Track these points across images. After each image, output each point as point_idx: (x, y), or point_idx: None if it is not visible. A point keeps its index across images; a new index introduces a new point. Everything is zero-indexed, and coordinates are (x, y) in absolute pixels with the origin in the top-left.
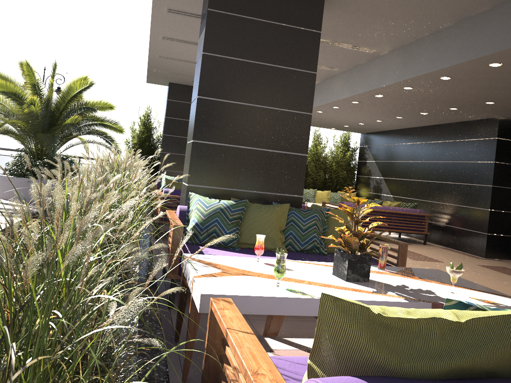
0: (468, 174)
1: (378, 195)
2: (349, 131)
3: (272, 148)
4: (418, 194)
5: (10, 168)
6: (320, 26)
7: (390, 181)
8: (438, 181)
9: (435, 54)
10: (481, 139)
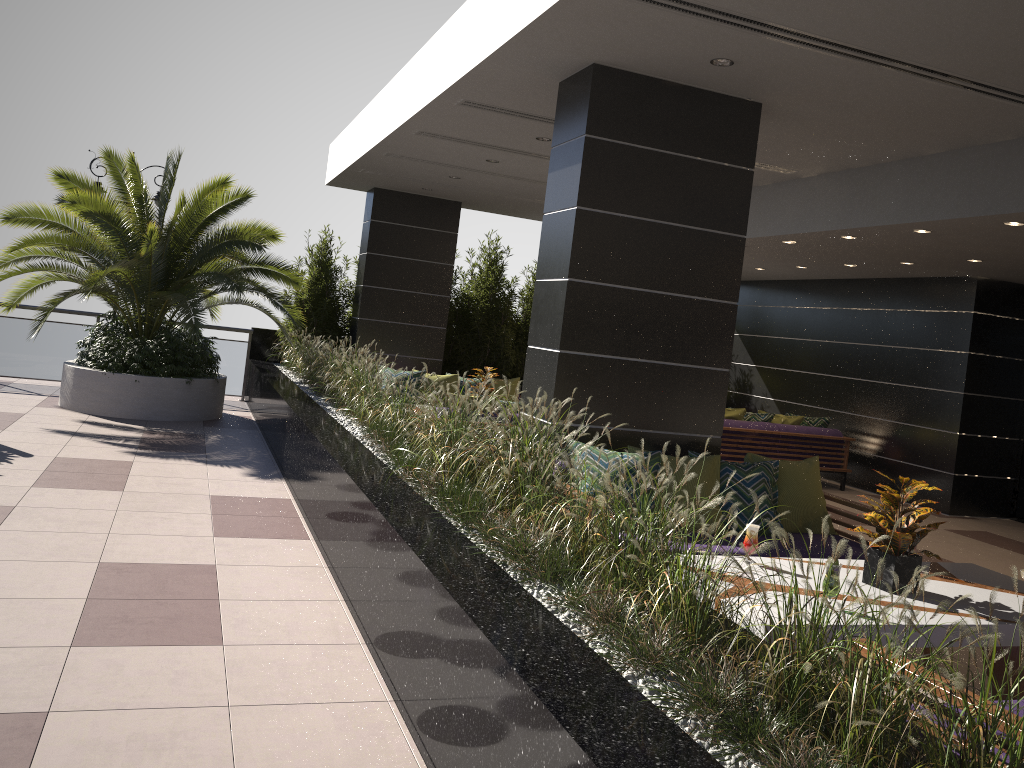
0: (920, 371)
1: (745, 396)
2: None
3: (677, 360)
4: (825, 399)
5: (97, 354)
6: (753, 160)
7: (771, 372)
8: (863, 378)
9: (912, 195)
10: (945, 312)
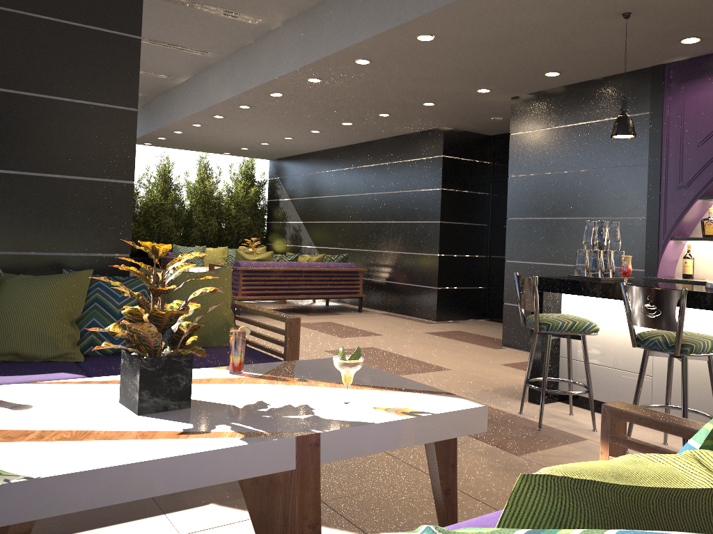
0: (410, 209)
1: (298, 247)
2: (251, 157)
3: (62, 172)
4: (349, 241)
5: None
6: None
7: (313, 226)
8: (374, 221)
9: (345, 23)
10: (424, 159)
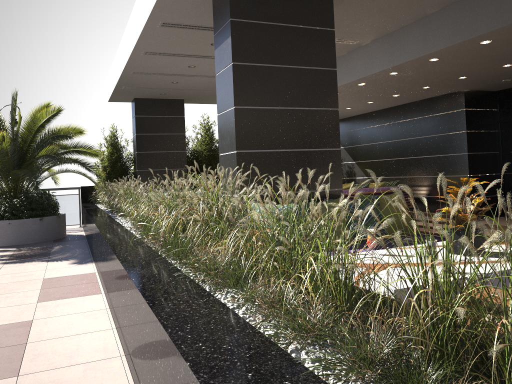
0: (442, 146)
1: (352, 179)
2: None
3: (309, 147)
4: (394, 172)
5: None
6: (333, 24)
7: (363, 164)
8: (413, 156)
9: (425, 38)
10: (450, 112)
